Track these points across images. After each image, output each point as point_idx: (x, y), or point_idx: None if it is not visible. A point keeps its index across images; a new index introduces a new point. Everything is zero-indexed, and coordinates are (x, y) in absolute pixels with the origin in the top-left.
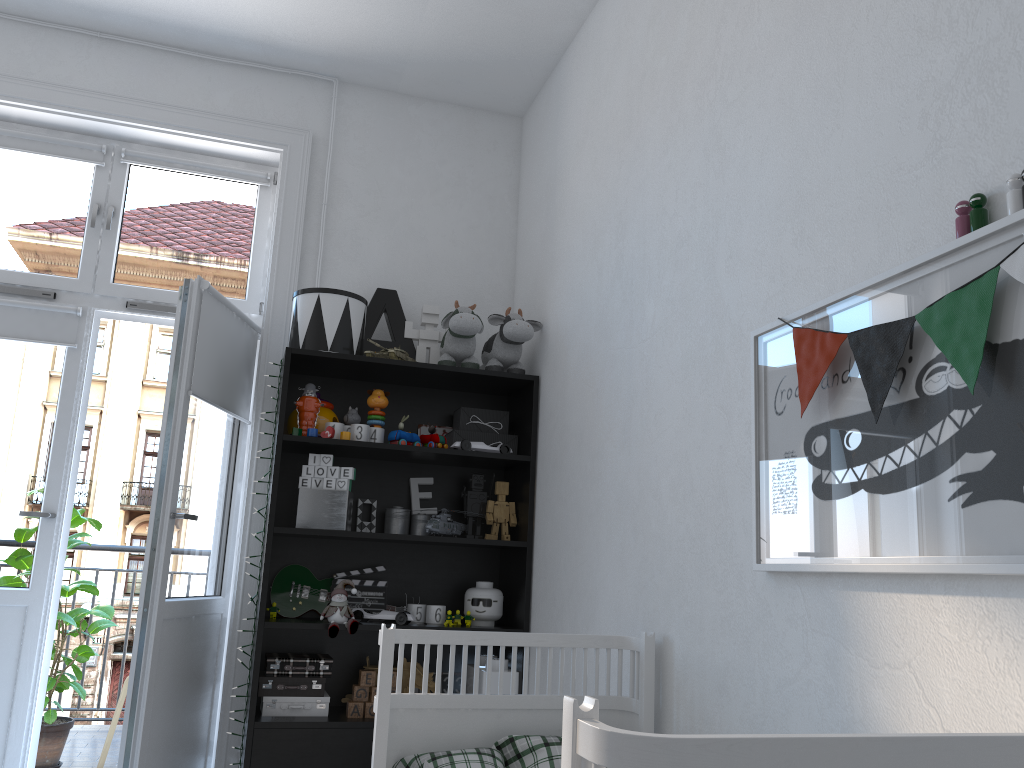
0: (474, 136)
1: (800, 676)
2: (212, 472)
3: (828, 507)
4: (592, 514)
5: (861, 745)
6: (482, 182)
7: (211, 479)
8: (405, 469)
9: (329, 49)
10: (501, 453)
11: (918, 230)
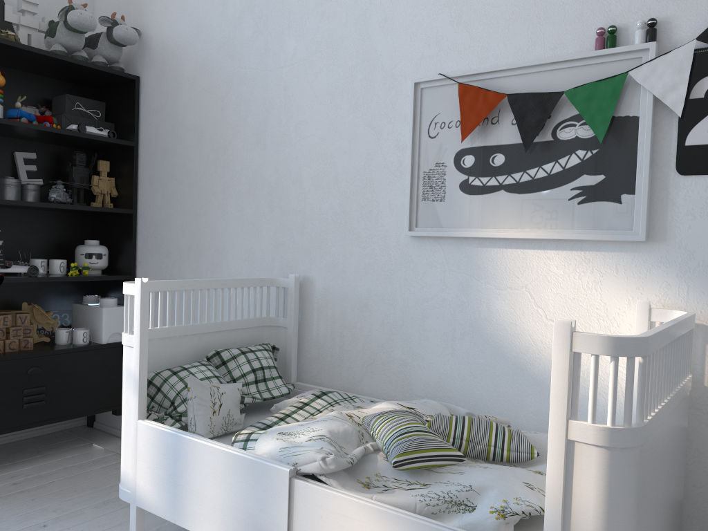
0: None
1: (437, 297)
2: None
3: (475, 199)
4: (217, 192)
5: (669, 330)
6: None
7: None
8: (9, 144)
9: None
10: (112, 138)
11: (560, 37)
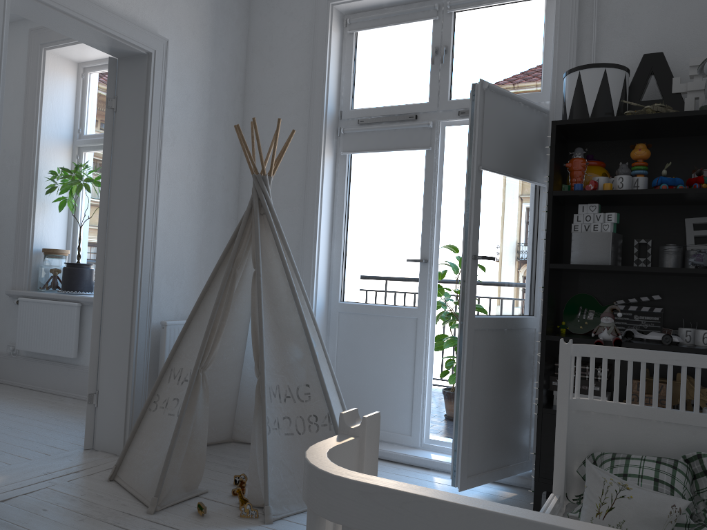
0: None
1: None
2: (514, 225)
3: None
4: None
5: None
6: None
7: (513, 231)
8: (680, 211)
9: None
10: None
11: None
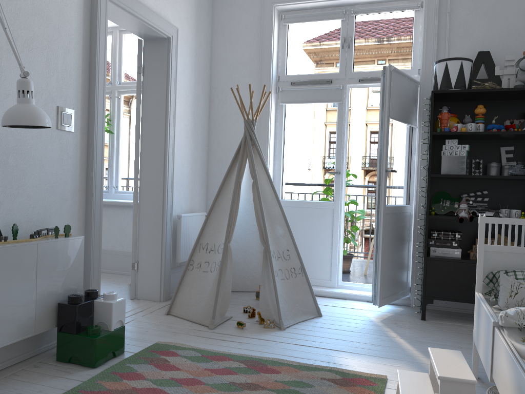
0: None
1: None
2: (401, 151)
3: None
4: None
5: None
6: None
7: (401, 154)
8: (497, 143)
9: None
10: None
11: None
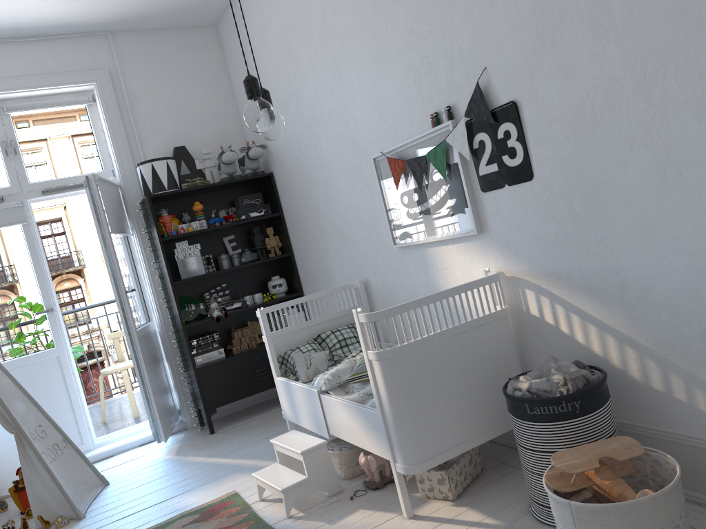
0: (194, 44)
1: (417, 280)
2: (128, 265)
3: (413, 222)
4: (320, 235)
5: (426, 298)
6: (207, 70)
7: (128, 269)
8: (219, 235)
9: (103, 20)
10: (266, 215)
11: (420, 121)
